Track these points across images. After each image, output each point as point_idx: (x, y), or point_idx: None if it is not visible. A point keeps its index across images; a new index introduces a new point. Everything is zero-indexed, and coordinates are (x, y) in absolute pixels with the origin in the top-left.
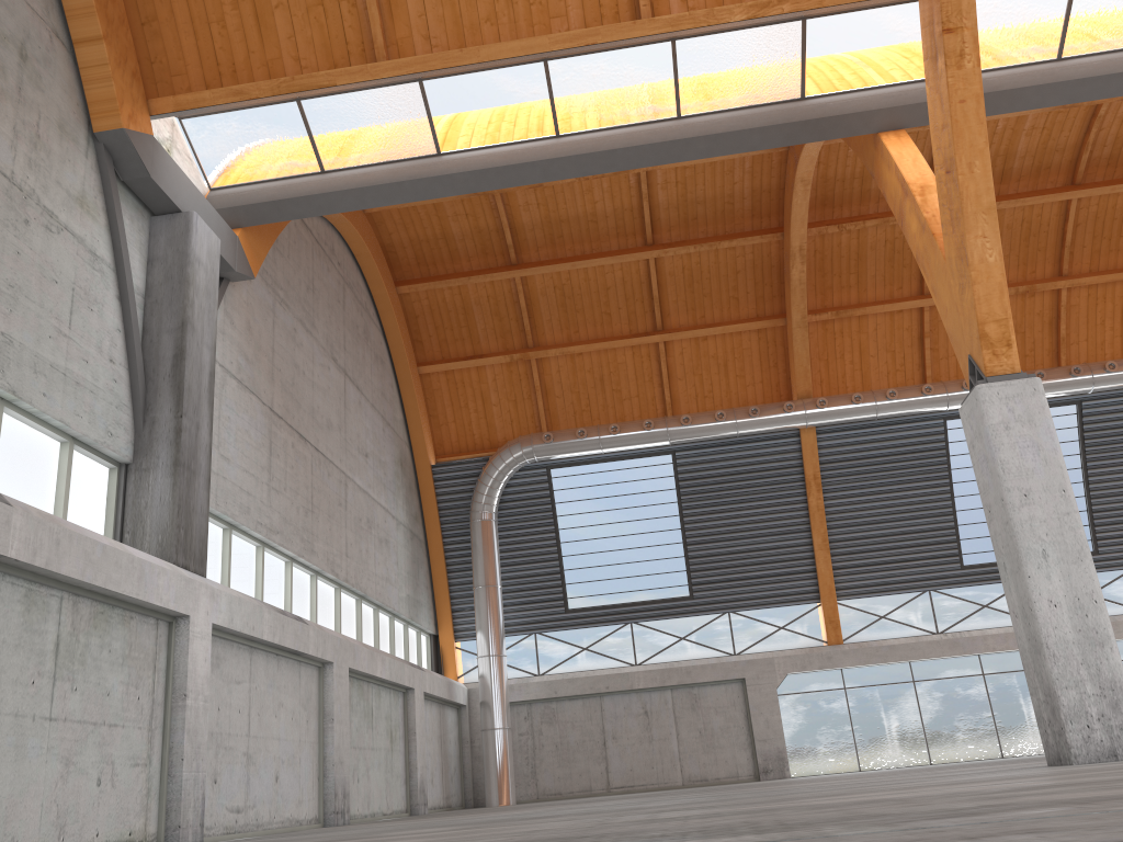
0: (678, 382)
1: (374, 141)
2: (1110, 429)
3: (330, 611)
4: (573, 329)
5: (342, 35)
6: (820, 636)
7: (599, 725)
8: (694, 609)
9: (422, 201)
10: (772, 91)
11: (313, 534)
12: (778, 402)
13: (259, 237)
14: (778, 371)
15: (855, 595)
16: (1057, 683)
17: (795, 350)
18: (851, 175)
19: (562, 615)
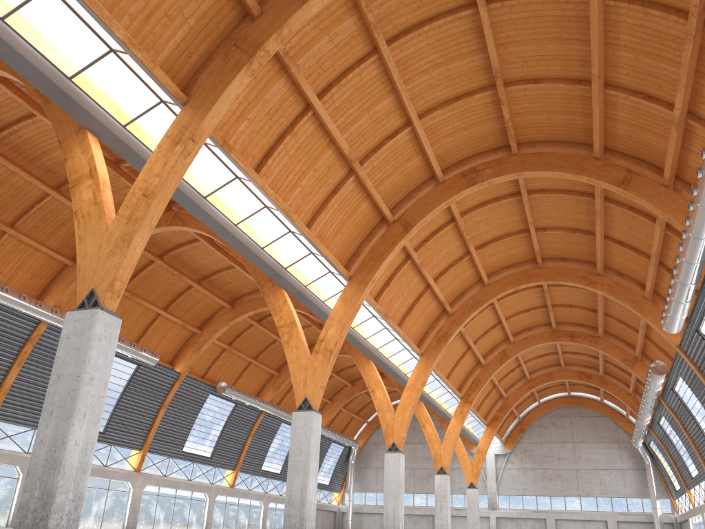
0: None
1: None
2: None
3: None
4: None
5: None
6: None
7: None
8: None
9: None
10: (61, 61)
11: None
12: None
13: None
14: None
15: None
16: (59, 489)
17: None
18: None
19: None
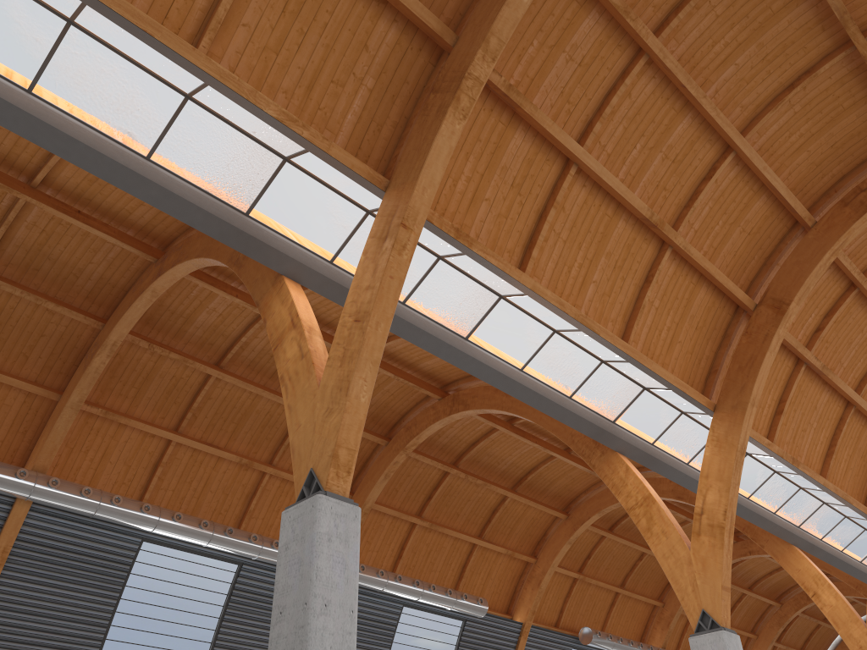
0: None
1: None
2: (251, 593)
3: None
4: None
5: None
6: None
7: None
8: None
9: None
10: (230, 193)
11: None
12: (13, 465)
13: None
14: (24, 438)
15: None
16: None
17: (56, 426)
18: (181, 313)
19: None
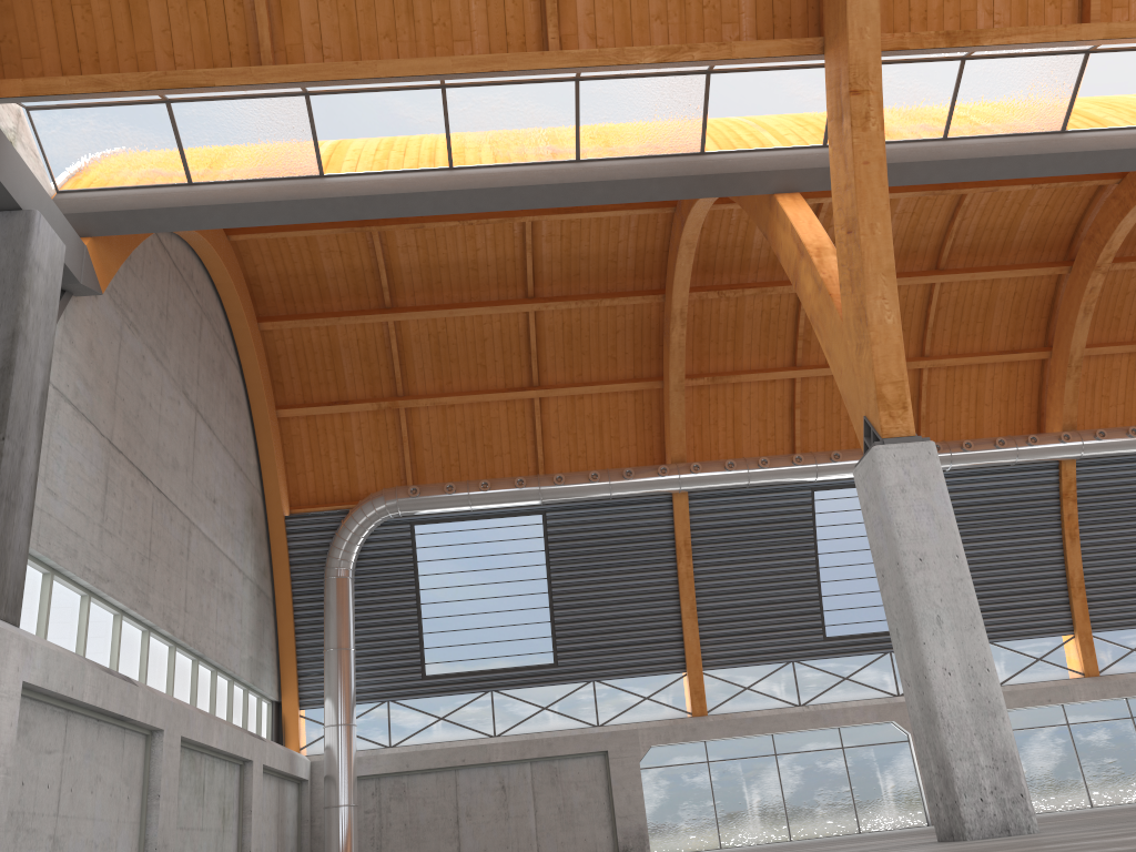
0: (552, 440)
1: (251, 156)
2: (964, 506)
3: (162, 672)
4: (446, 379)
5: (225, 34)
6: (685, 707)
7: (453, 801)
8: (558, 677)
9: (294, 232)
10: (673, 143)
11: (148, 584)
12: (652, 465)
13: (110, 250)
14: (652, 434)
15: (721, 665)
16: (952, 754)
17: (671, 413)
18: (733, 243)
19: (418, 682)
